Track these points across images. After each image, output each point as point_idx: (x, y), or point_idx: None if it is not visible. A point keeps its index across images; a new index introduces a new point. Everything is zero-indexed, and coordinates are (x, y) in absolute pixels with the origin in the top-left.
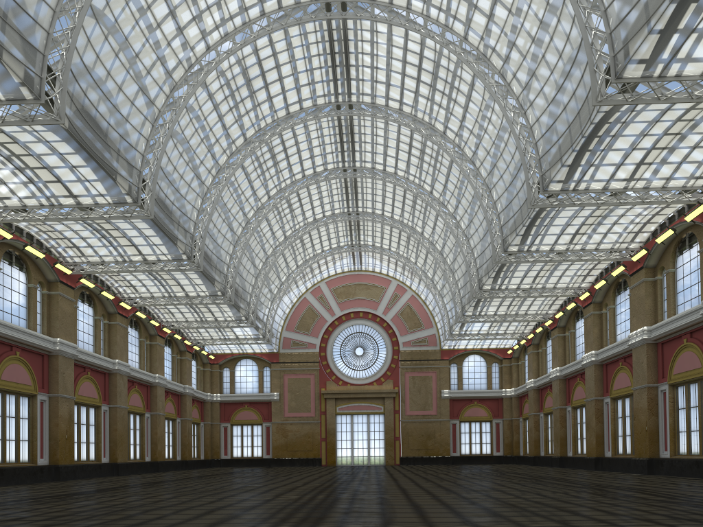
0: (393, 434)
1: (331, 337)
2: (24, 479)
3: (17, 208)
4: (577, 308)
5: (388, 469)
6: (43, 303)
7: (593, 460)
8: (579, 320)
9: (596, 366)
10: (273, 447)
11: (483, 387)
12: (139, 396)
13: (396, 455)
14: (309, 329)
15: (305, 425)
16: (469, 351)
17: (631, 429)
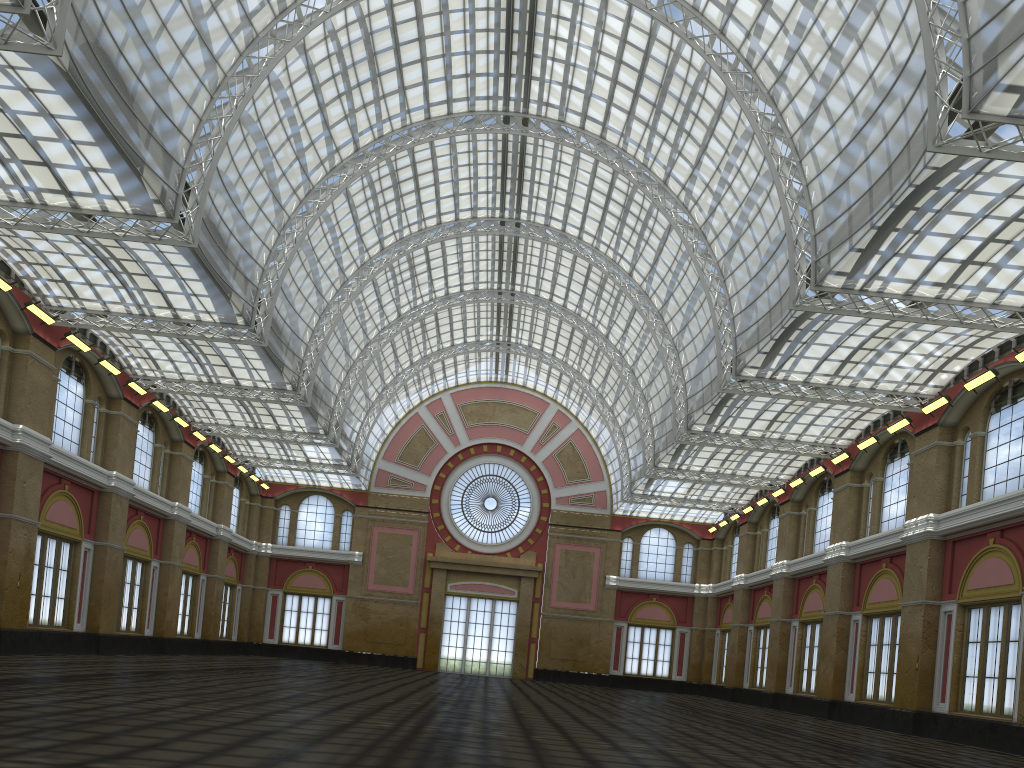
0: (529, 632)
1: (451, 478)
2: None
3: None
4: (823, 476)
5: (519, 685)
6: (2, 366)
7: (827, 703)
8: (825, 494)
9: (846, 565)
10: (345, 634)
11: (668, 577)
12: (144, 533)
13: (529, 664)
14: (418, 461)
15: (397, 606)
16: (652, 522)
17: (889, 665)
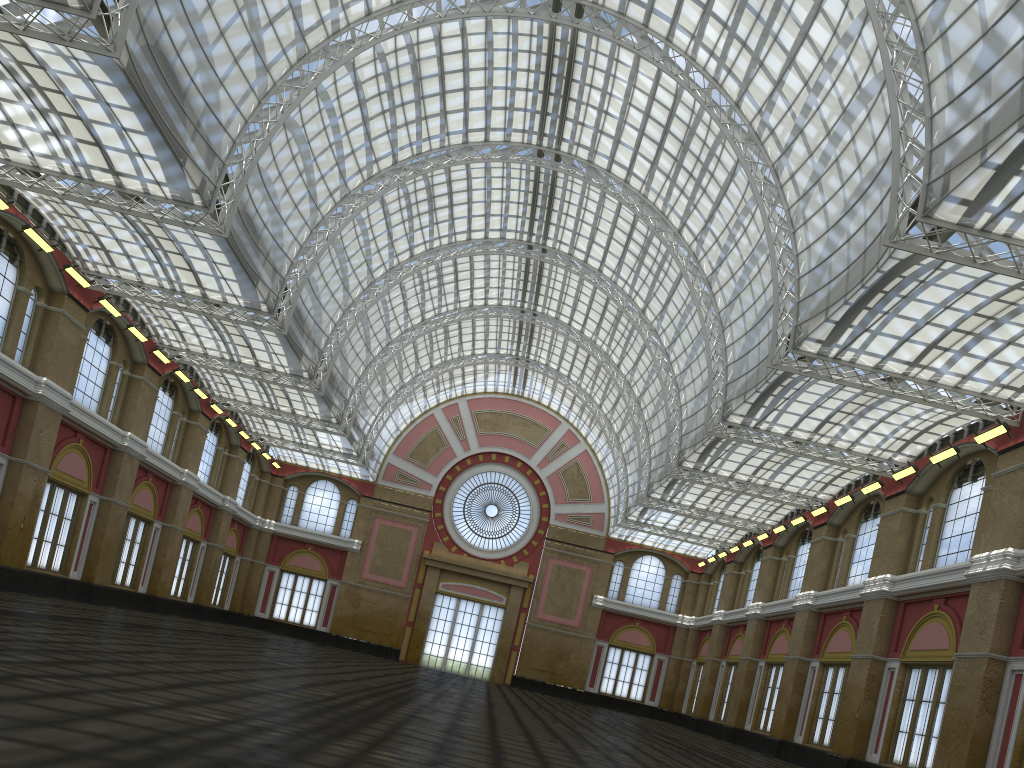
0: (511, 640)
1: (457, 481)
2: None
3: (24, 167)
4: (805, 526)
5: (491, 687)
6: (34, 320)
7: (776, 742)
8: (805, 544)
9: (812, 614)
10: (334, 618)
11: (653, 605)
12: (151, 494)
13: (508, 671)
14: (427, 460)
15: (388, 597)
16: (645, 550)
17: (836, 712)
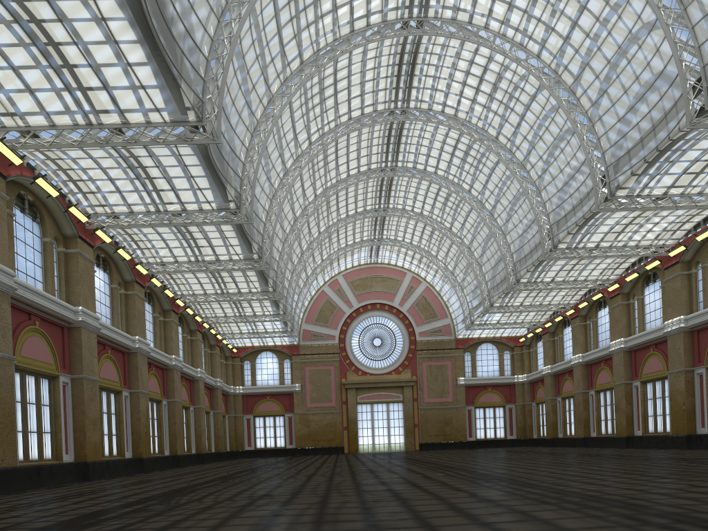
0: (413, 421)
1: (350, 329)
2: (120, 471)
3: (124, 214)
4: (599, 298)
5: (422, 454)
6: (121, 303)
7: (624, 438)
8: (602, 310)
9: (625, 352)
10: (296, 437)
11: (496, 374)
12: (185, 390)
13: (415, 441)
14: (328, 321)
15: (327, 415)
16: (482, 340)
17: (663, 410)
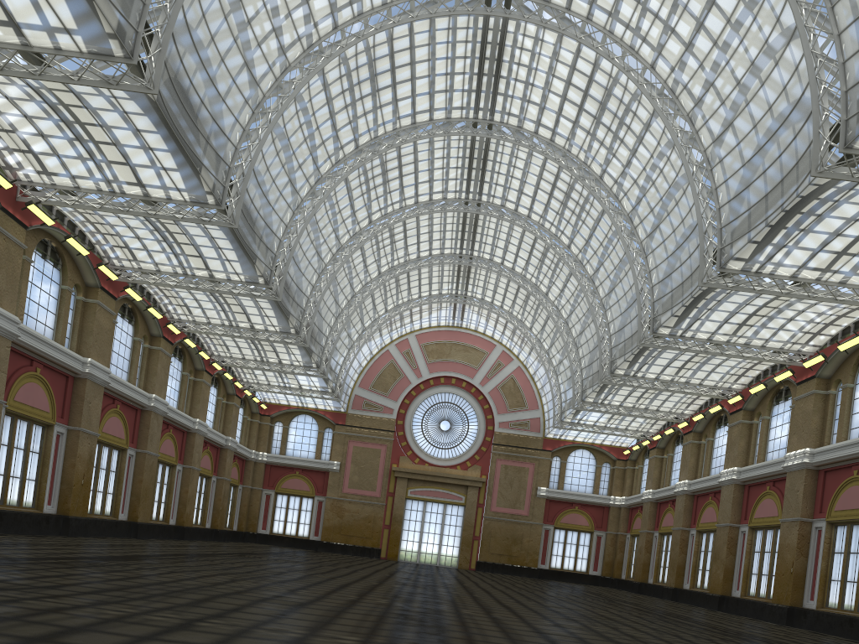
0: (473, 531)
1: (413, 404)
2: (25, 528)
3: (67, 189)
4: (720, 412)
5: (465, 574)
6: (76, 312)
7: (717, 598)
8: (721, 428)
9: (737, 486)
10: (324, 528)
11: (588, 490)
12: (172, 443)
13: (472, 558)
14: (387, 389)
15: (366, 506)
16: (577, 445)
17: (769, 568)
